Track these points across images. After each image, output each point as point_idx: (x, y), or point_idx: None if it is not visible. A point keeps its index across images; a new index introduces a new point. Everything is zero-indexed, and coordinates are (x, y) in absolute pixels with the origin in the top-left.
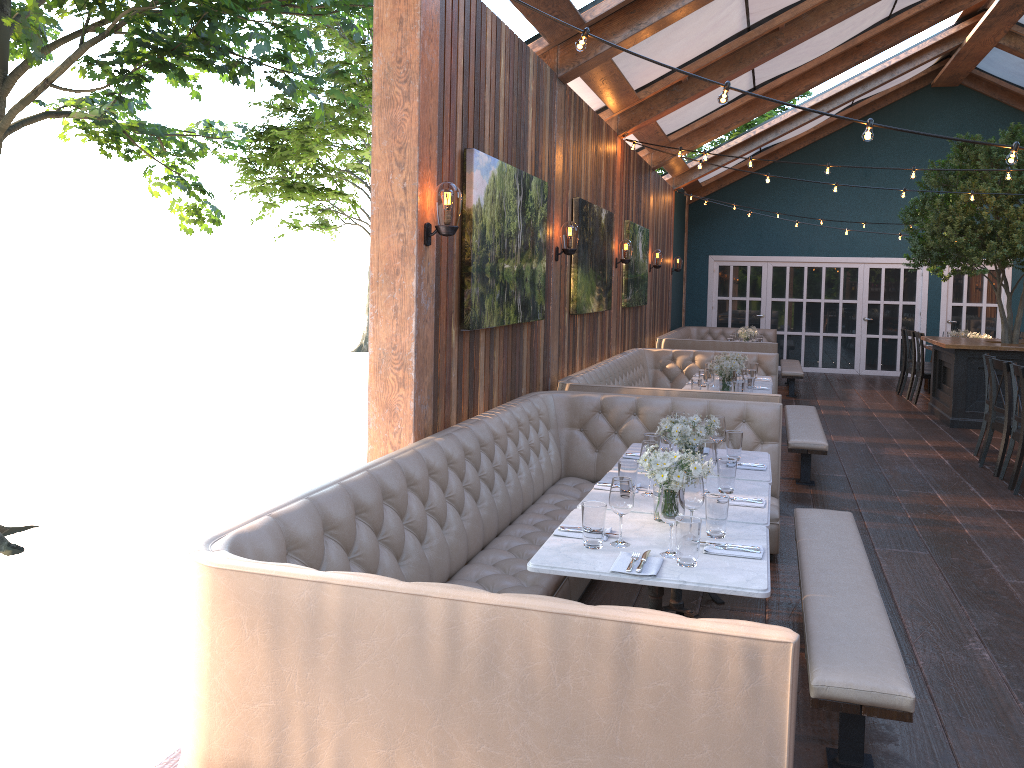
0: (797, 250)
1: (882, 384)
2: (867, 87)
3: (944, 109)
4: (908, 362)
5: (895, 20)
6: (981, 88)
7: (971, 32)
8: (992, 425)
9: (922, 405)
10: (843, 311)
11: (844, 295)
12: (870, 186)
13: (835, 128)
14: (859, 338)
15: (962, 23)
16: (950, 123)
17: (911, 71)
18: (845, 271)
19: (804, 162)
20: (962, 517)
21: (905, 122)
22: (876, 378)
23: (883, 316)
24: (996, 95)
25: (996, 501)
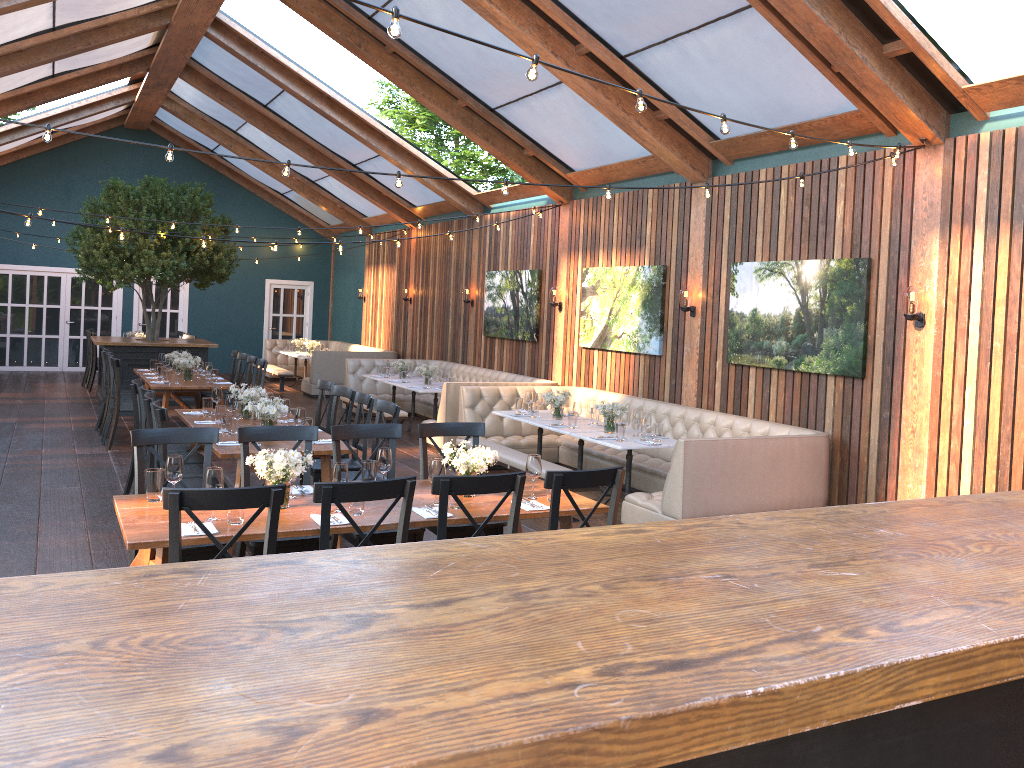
0: (2, 258)
1: (77, 378)
2: (55, 123)
3: (136, 147)
4: (90, 358)
5: (58, 79)
6: (165, 135)
7: (138, 94)
8: (104, 399)
9: (95, 392)
10: (48, 315)
11: (49, 301)
12: (72, 205)
13: (39, 150)
14: (63, 339)
15: (133, 85)
16: (141, 160)
17: (100, 114)
18: (49, 279)
19: (9, 177)
20: (48, 460)
21: (103, 154)
22: (76, 373)
23: (85, 319)
24: (176, 142)
25: (84, 449)
